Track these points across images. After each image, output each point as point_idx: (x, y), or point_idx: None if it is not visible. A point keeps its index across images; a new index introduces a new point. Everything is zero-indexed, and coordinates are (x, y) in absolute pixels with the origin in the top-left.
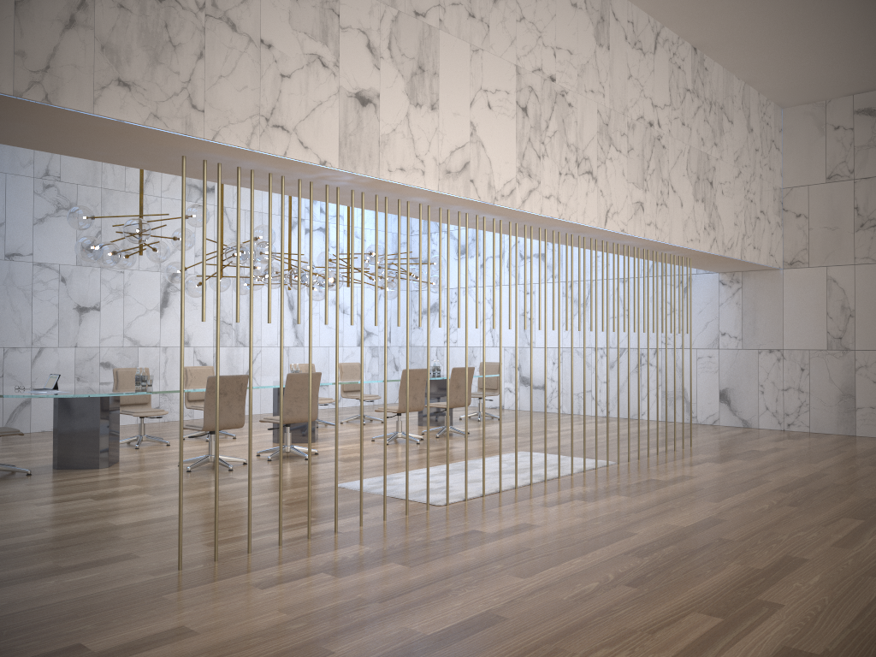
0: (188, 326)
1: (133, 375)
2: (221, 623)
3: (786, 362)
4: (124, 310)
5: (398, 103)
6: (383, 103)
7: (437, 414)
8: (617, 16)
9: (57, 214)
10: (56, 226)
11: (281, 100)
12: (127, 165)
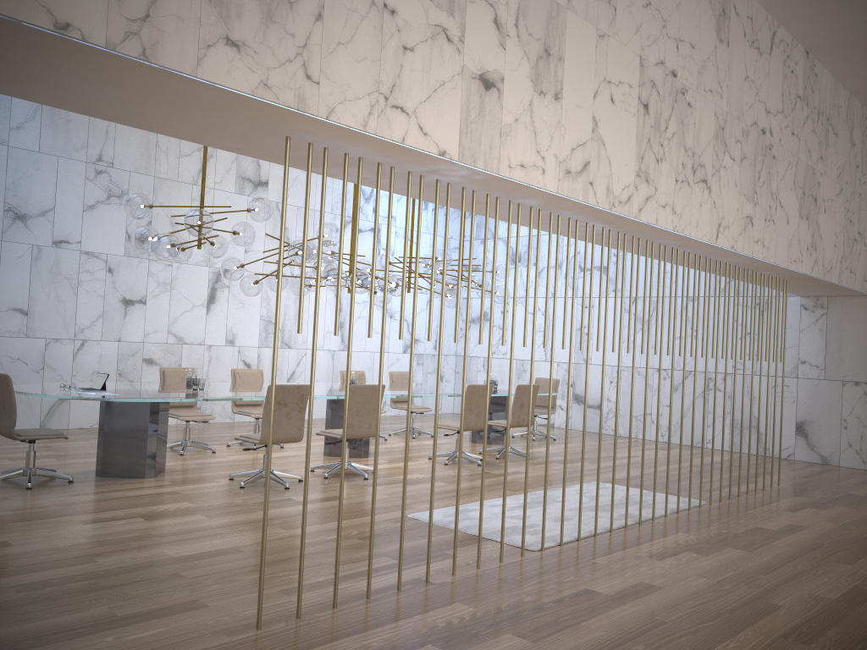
0: (234, 324)
1: (180, 375)
2: None
3: None
4: (170, 304)
5: (522, 89)
6: (507, 88)
7: (492, 431)
8: (737, 10)
9: (108, 201)
10: (106, 214)
11: (401, 76)
12: (215, 146)
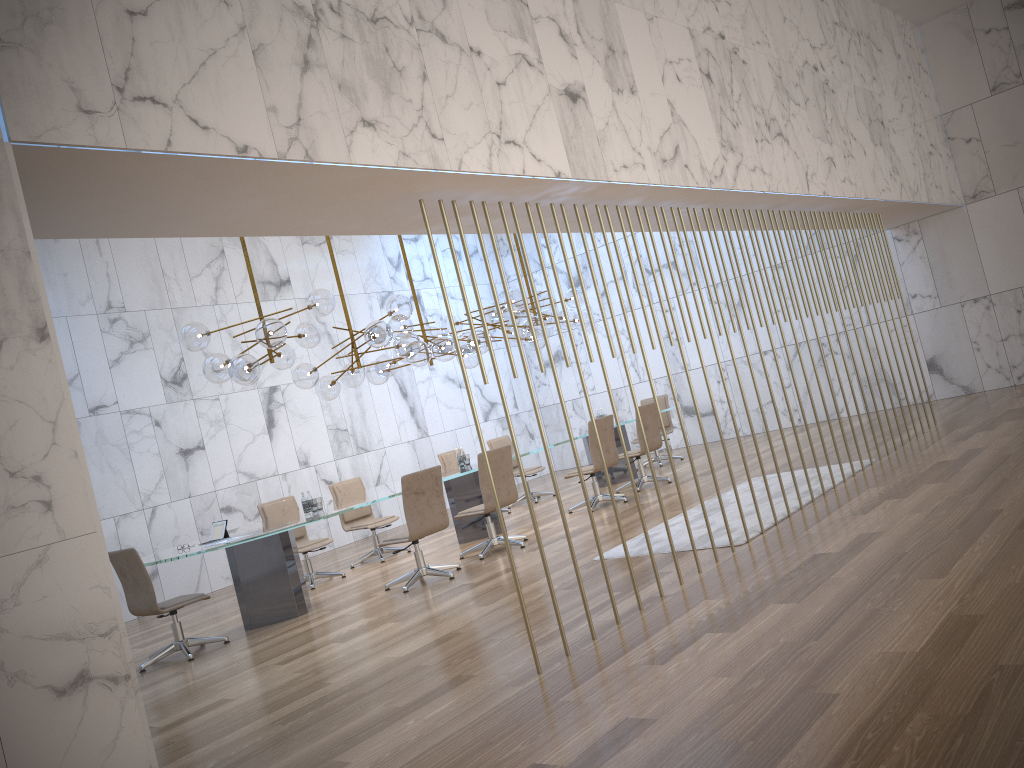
0: (302, 443)
1: (280, 507)
2: (665, 704)
3: (997, 308)
4: (230, 441)
5: (602, 92)
6: (590, 95)
7: (618, 469)
8: None
9: (132, 349)
10: (135, 363)
11: (504, 112)
12: (334, 233)
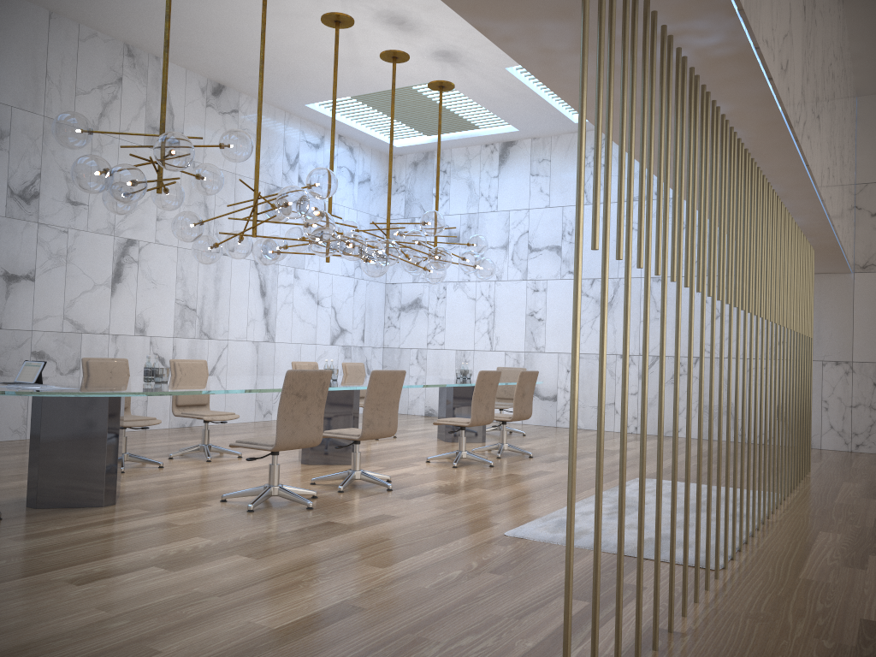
0: (145, 309)
1: (108, 368)
2: None
3: (856, 376)
4: (66, 282)
5: None
6: None
7: (469, 428)
8: None
9: None
10: None
11: None
12: None
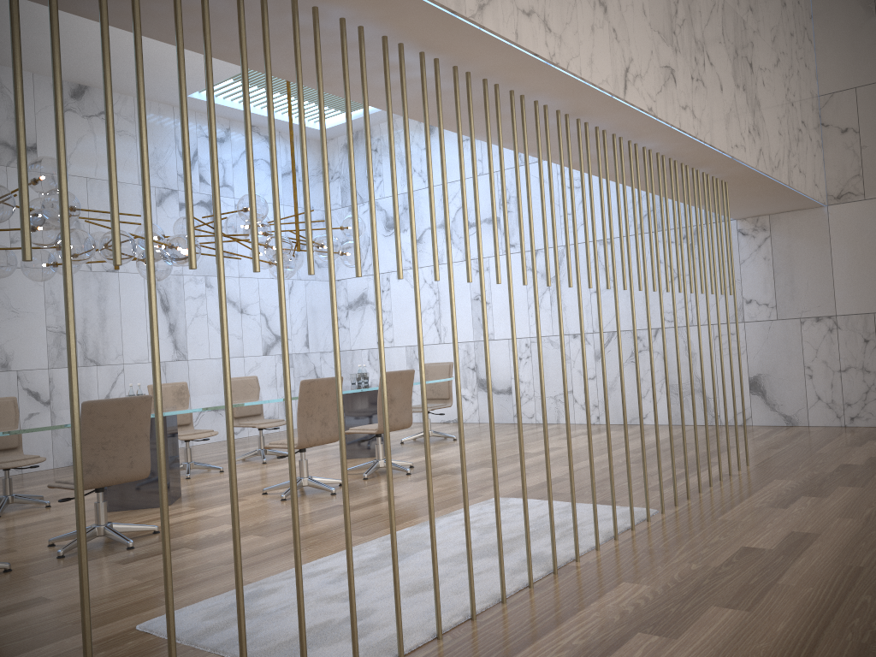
0: (6, 341)
1: None
2: None
3: (842, 332)
4: None
5: None
6: None
7: (367, 440)
8: None
9: None
10: None
11: None
12: None
